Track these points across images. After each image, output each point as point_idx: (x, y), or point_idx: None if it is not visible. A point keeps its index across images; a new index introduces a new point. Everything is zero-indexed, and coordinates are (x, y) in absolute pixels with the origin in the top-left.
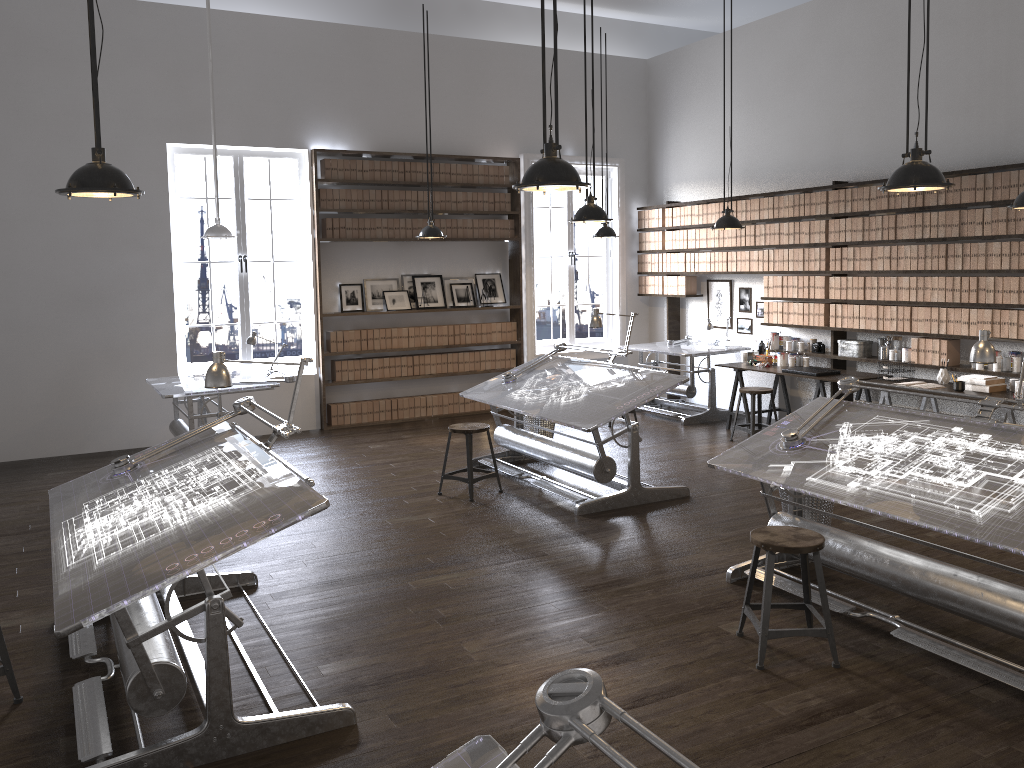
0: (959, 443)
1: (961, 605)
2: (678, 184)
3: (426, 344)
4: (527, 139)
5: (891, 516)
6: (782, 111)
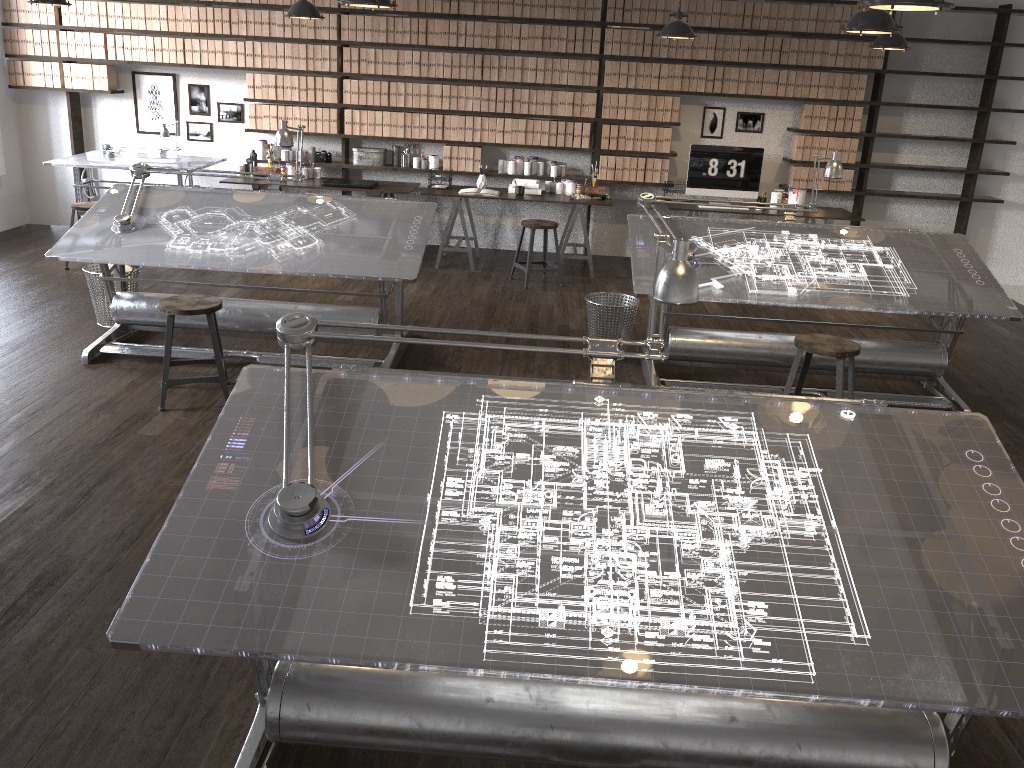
0: (808, 243)
1: (870, 364)
2: None
3: None
4: None
5: (858, 309)
6: None
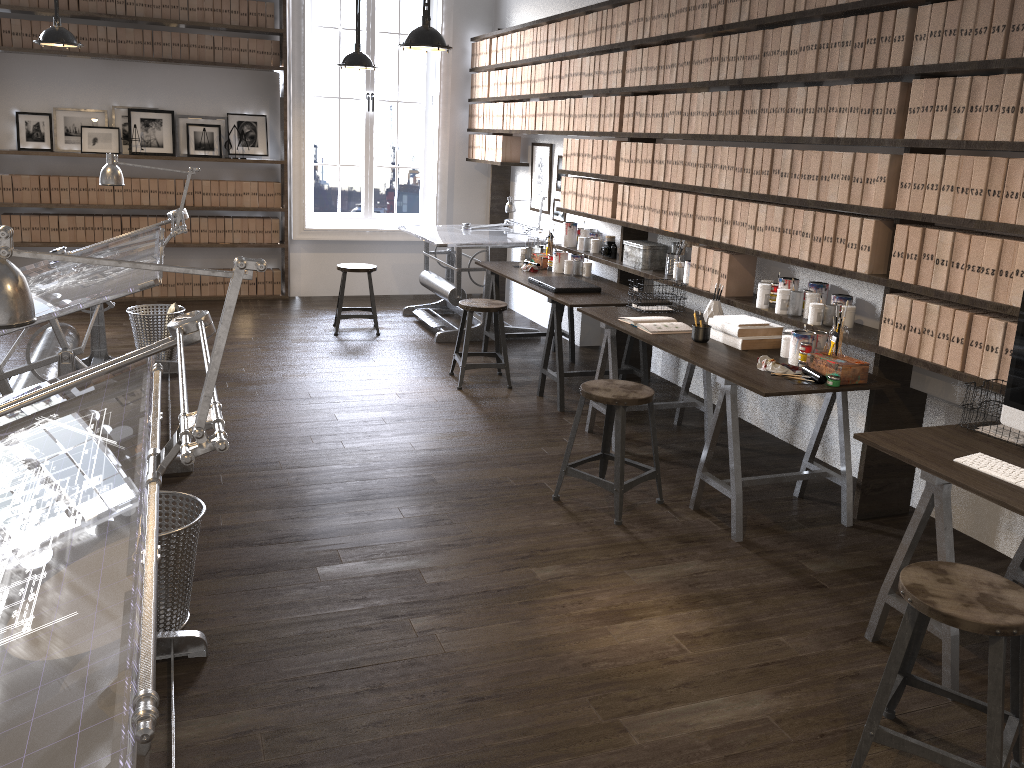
0: (4, 534)
1: None
2: (518, 5)
3: (141, 202)
4: None
5: None
6: None
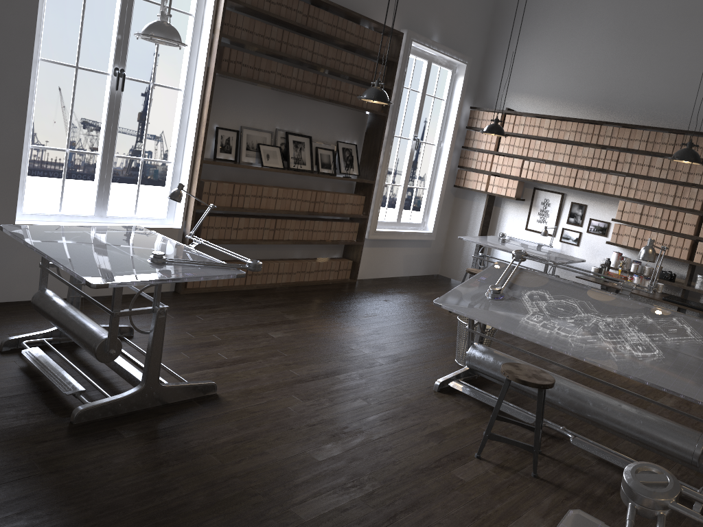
0: None
1: None
2: (516, 94)
3: (290, 208)
4: (409, 16)
5: None
6: (664, 53)
